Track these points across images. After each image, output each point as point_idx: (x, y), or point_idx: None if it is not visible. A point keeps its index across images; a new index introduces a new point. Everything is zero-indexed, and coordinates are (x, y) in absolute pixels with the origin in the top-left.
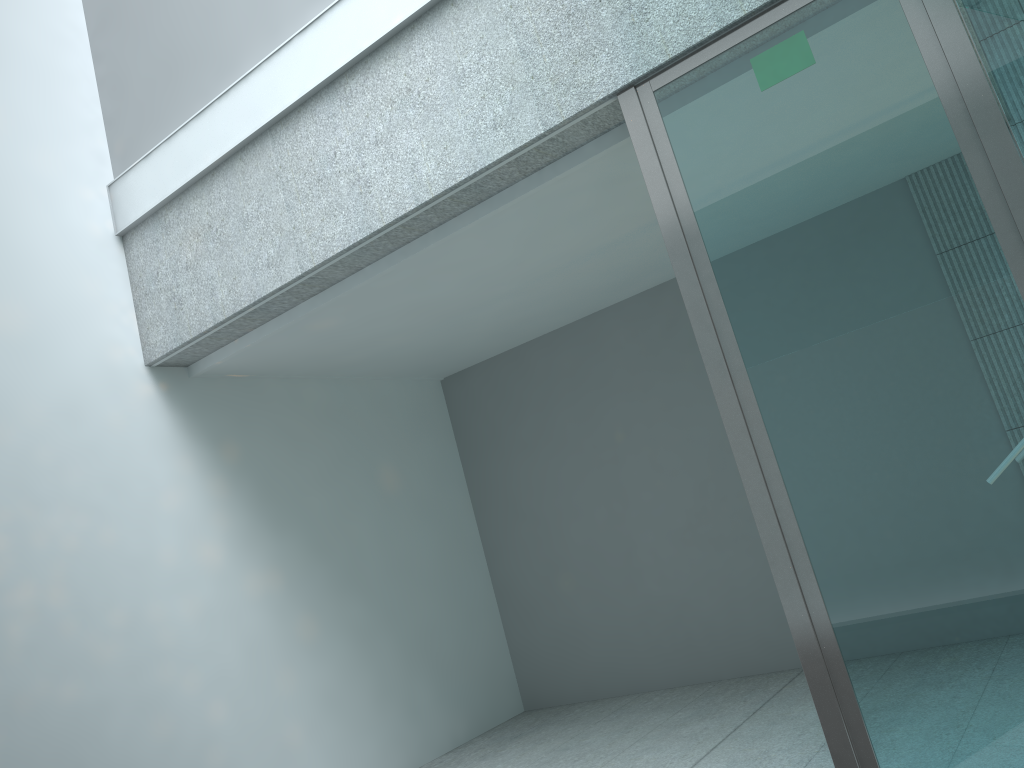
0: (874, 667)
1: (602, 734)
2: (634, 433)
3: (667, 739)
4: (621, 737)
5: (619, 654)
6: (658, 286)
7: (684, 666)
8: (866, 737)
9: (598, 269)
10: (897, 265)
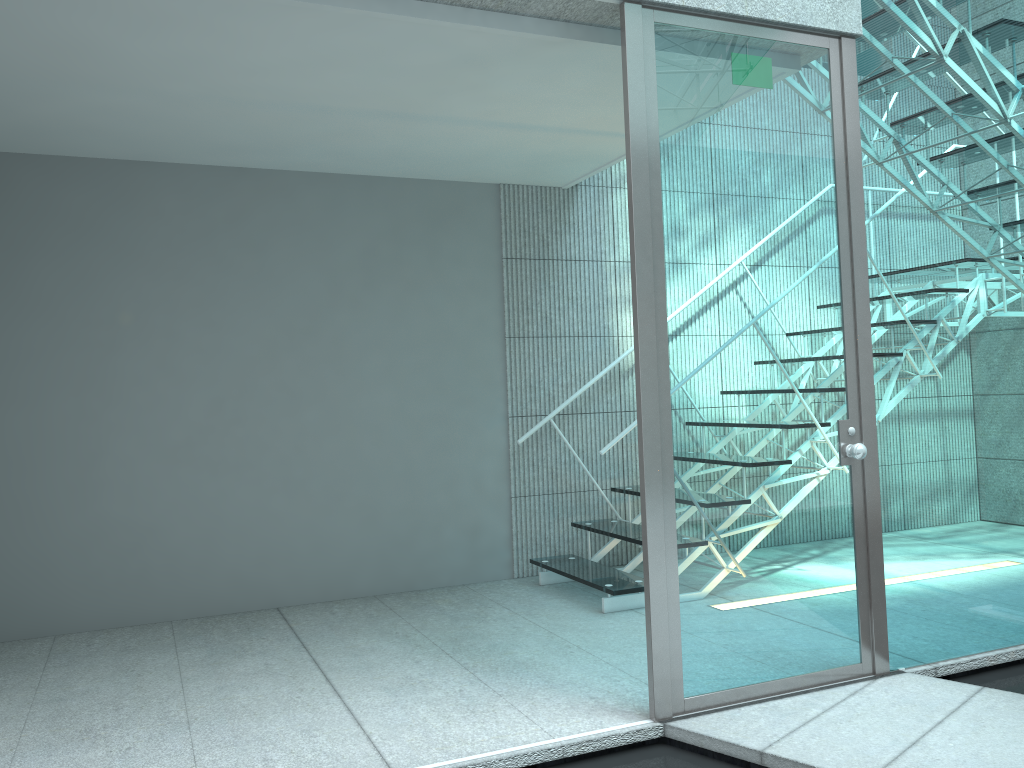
0: (698, 581)
1: (93, 680)
2: (149, 320)
3: (231, 677)
4: (141, 681)
5: (31, 586)
6: (237, 169)
7: (126, 604)
8: (680, 640)
9: (260, 123)
10: (785, 271)
